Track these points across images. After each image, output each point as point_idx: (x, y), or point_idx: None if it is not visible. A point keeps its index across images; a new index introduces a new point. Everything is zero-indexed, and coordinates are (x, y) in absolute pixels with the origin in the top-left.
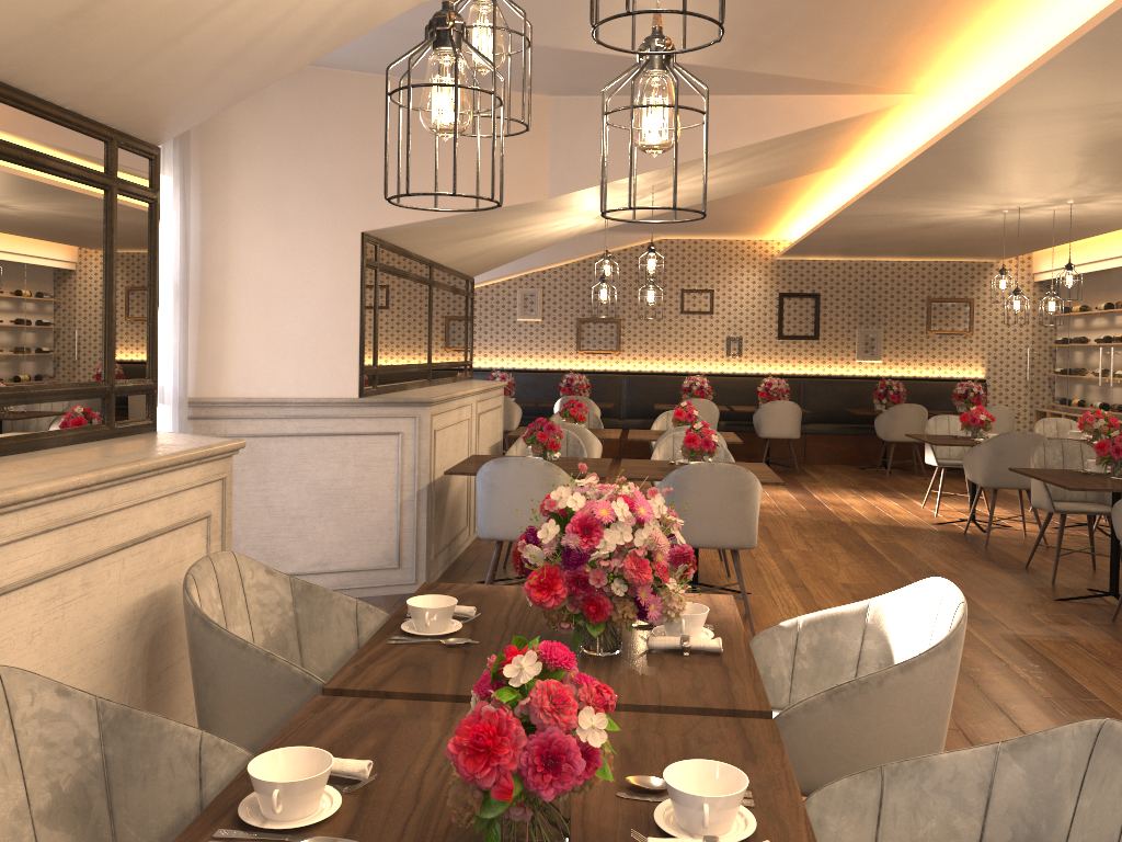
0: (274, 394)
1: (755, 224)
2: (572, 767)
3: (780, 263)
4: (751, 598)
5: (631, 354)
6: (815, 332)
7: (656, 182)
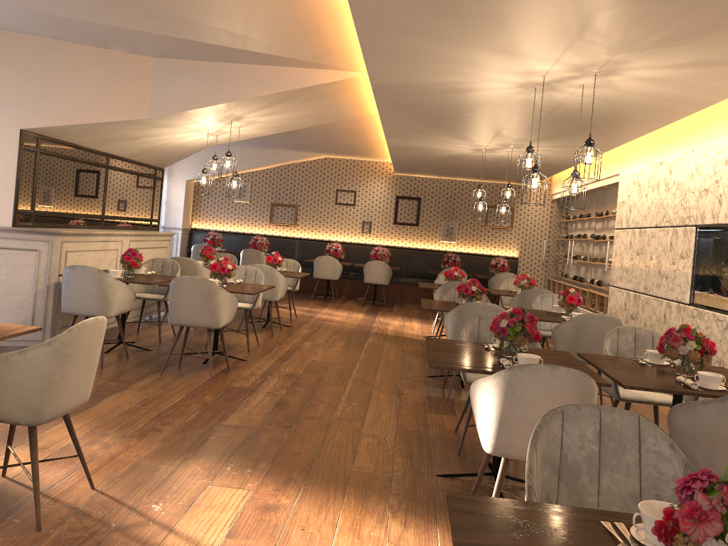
0: None
1: (371, 151)
2: None
3: (398, 177)
4: (243, 362)
5: (303, 227)
6: (417, 221)
7: (225, 114)
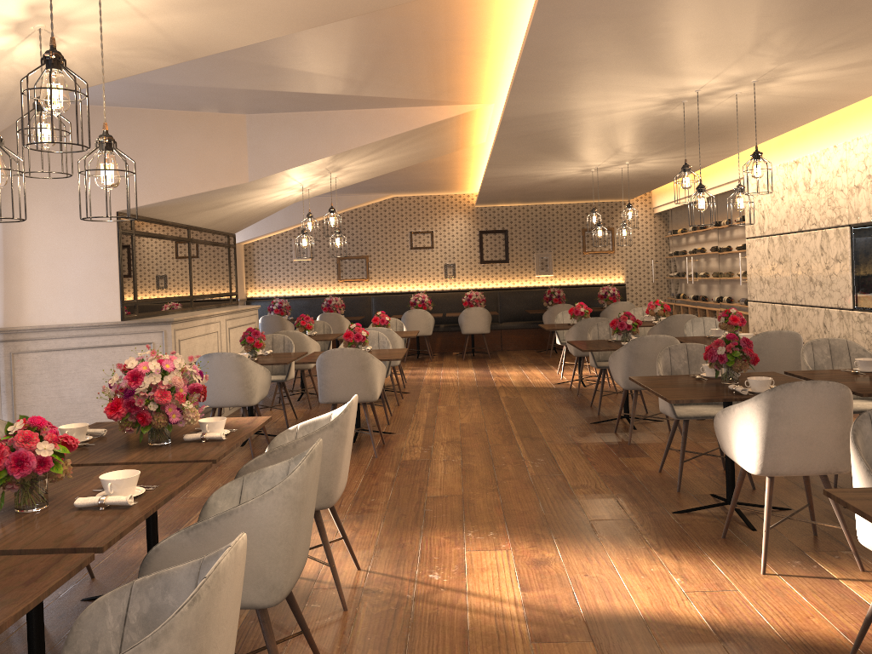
0: (60, 322)
1: (451, 184)
2: (28, 464)
3: (479, 210)
4: (393, 435)
5: (377, 280)
6: (506, 257)
7: (327, 166)
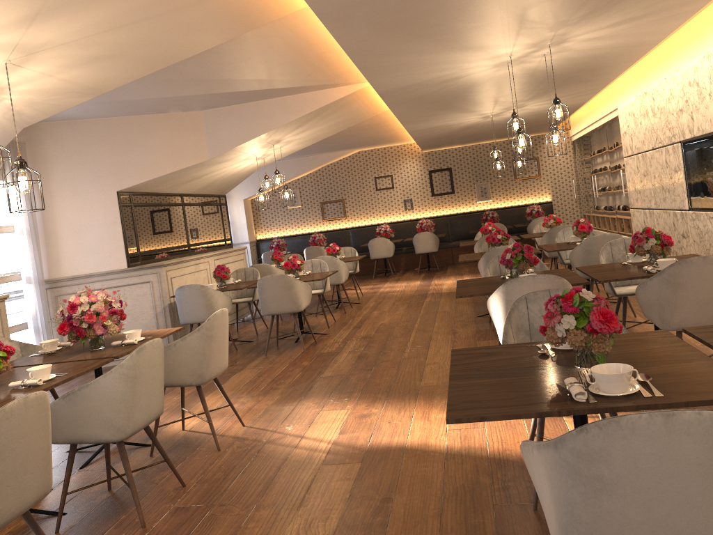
0: (86, 272)
1: (396, 137)
2: None
3: (427, 154)
4: (326, 336)
5: (353, 217)
6: (452, 189)
7: (267, 141)
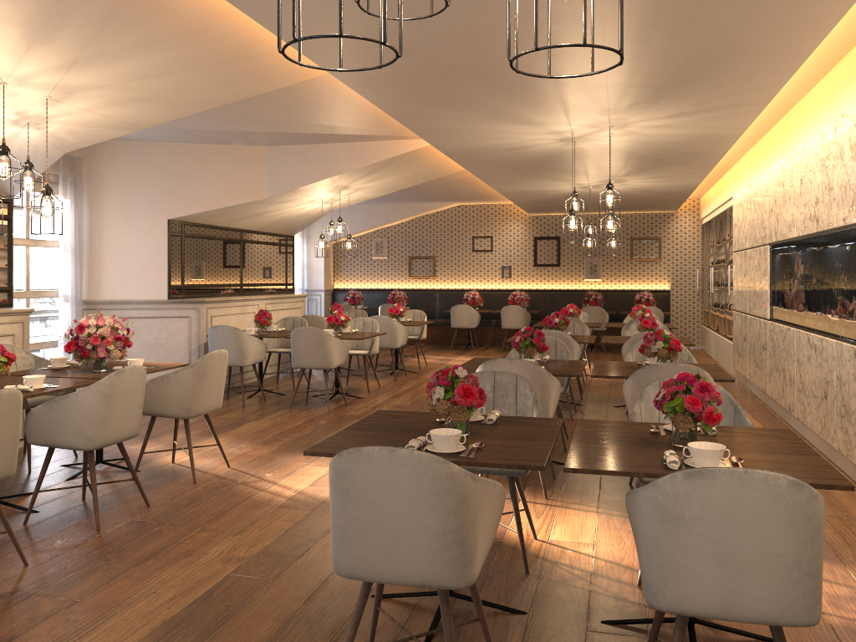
0: (125, 298)
1: (498, 195)
2: None
3: (534, 218)
4: (361, 399)
5: (442, 278)
6: (558, 262)
7: (332, 186)
